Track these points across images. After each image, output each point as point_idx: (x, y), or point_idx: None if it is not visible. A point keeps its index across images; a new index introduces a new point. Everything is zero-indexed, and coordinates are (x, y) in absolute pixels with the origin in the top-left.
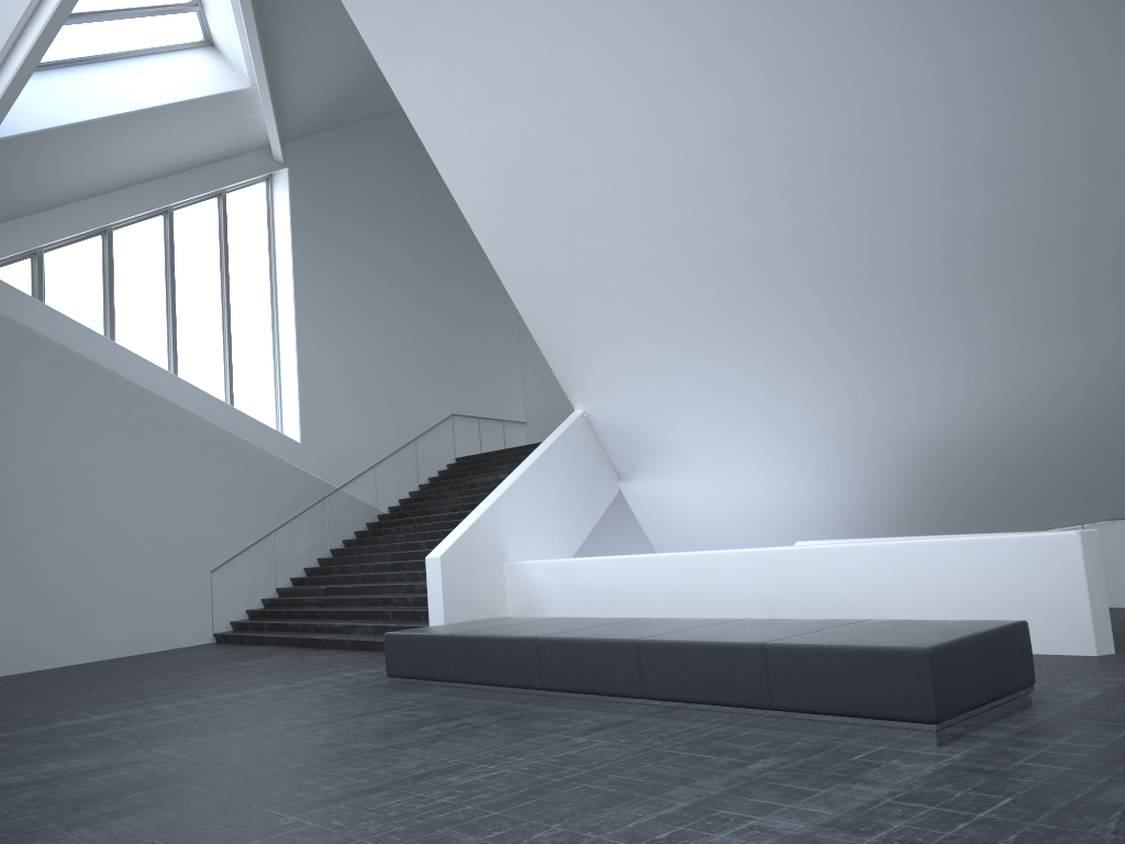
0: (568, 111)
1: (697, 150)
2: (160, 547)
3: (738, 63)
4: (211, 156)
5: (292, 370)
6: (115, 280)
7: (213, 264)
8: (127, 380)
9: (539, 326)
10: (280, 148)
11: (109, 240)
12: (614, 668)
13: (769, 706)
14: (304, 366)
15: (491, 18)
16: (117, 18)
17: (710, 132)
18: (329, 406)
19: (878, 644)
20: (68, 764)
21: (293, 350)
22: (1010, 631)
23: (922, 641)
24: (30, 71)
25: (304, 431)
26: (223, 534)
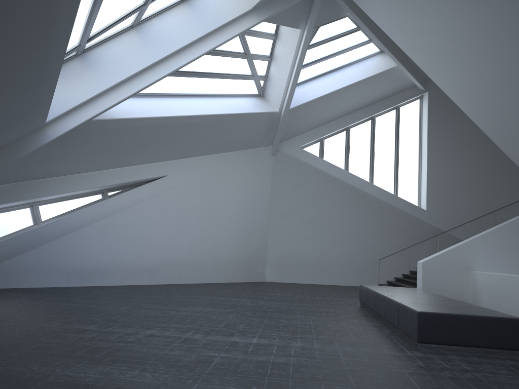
0: (468, 66)
1: (517, 76)
2: (358, 247)
3: (508, 38)
4: (388, 94)
5: (425, 179)
6: (350, 147)
7: (392, 136)
8: (349, 184)
9: (514, 159)
10: (420, 85)
11: (348, 132)
12: (382, 306)
13: (398, 327)
14: (430, 177)
15: (427, 34)
16: (338, 54)
17: (517, 68)
18: (442, 194)
19: (418, 308)
20: (239, 299)
21: (425, 170)
22: (503, 320)
23: (435, 311)
24: (294, 85)
25: (428, 205)
26: (385, 245)
